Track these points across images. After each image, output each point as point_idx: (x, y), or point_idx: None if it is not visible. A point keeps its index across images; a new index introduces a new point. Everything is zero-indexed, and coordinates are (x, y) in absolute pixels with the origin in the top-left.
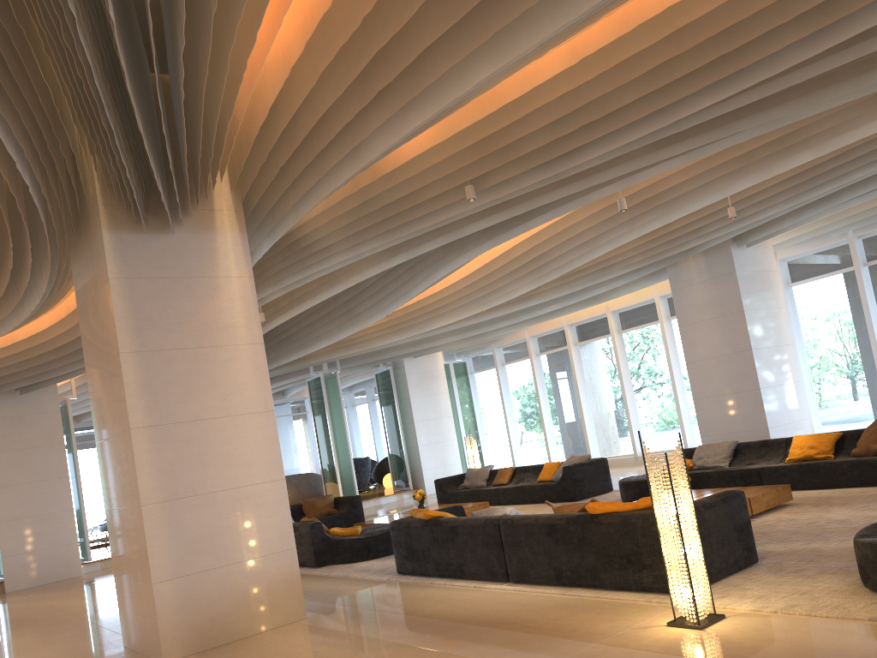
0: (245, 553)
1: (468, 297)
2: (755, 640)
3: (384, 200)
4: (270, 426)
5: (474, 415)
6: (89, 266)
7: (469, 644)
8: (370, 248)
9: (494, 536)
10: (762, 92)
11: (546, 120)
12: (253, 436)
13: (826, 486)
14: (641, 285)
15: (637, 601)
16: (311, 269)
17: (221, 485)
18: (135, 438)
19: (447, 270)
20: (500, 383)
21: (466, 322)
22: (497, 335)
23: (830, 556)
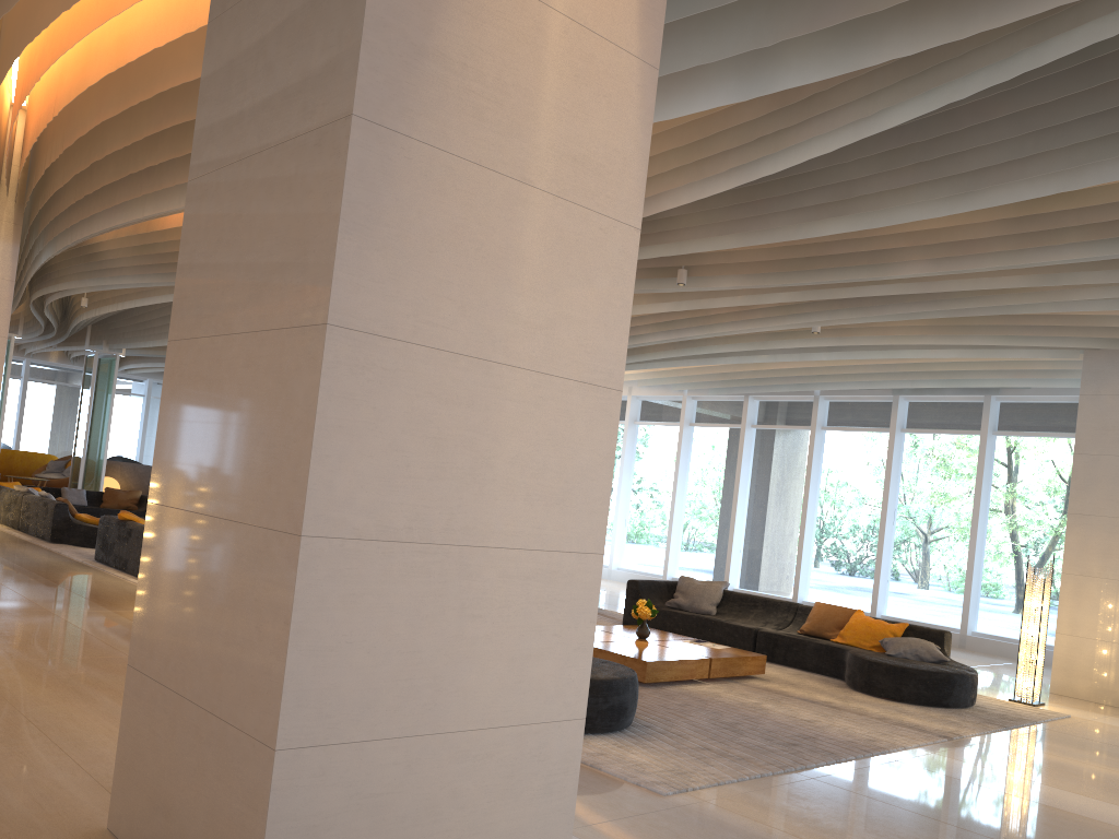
0: None
1: None
2: None
3: (158, 249)
4: None
5: None
6: None
7: (44, 596)
8: (150, 281)
9: None
10: None
11: None
12: None
13: None
14: None
15: None
16: (106, 281)
17: None
18: None
19: None
20: None
21: None
22: None
23: None
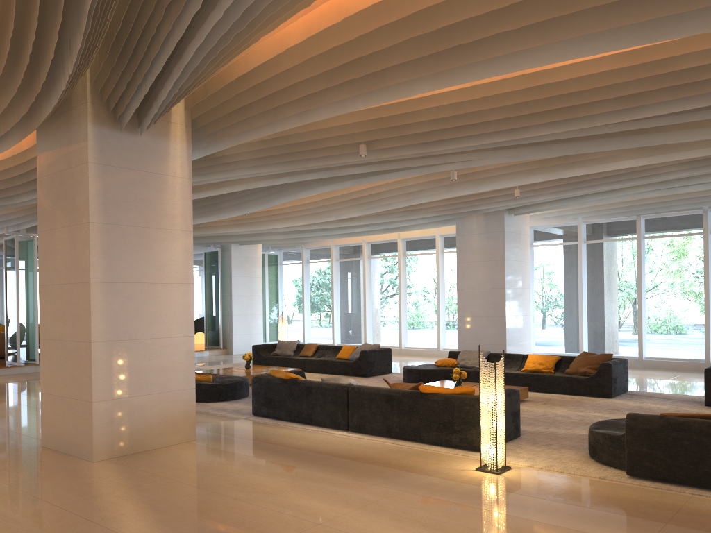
0: (160, 388)
1: (307, 211)
2: (535, 483)
3: (294, 139)
4: (189, 295)
5: (277, 297)
6: (63, 146)
7: (342, 470)
8: (271, 170)
9: (342, 398)
10: (577, 133)
11: (434, 116)
12: (177, 301)
13: (547, 391)
14: (432, 226)
15: (448, 453)
16: (216, 175)
17: (149, 334)
18: (93, 290)
19: (311, 193)
20: (303, 276)
21: (296, 228)
22: (311, 240)
23: (564, 438)
